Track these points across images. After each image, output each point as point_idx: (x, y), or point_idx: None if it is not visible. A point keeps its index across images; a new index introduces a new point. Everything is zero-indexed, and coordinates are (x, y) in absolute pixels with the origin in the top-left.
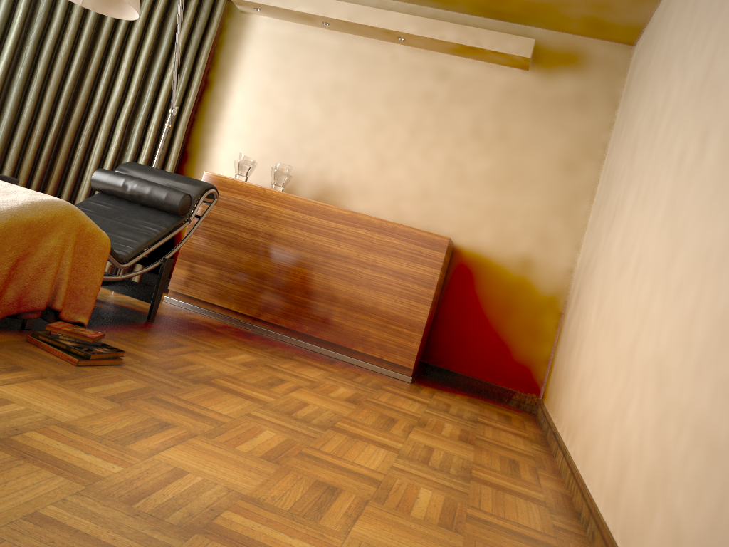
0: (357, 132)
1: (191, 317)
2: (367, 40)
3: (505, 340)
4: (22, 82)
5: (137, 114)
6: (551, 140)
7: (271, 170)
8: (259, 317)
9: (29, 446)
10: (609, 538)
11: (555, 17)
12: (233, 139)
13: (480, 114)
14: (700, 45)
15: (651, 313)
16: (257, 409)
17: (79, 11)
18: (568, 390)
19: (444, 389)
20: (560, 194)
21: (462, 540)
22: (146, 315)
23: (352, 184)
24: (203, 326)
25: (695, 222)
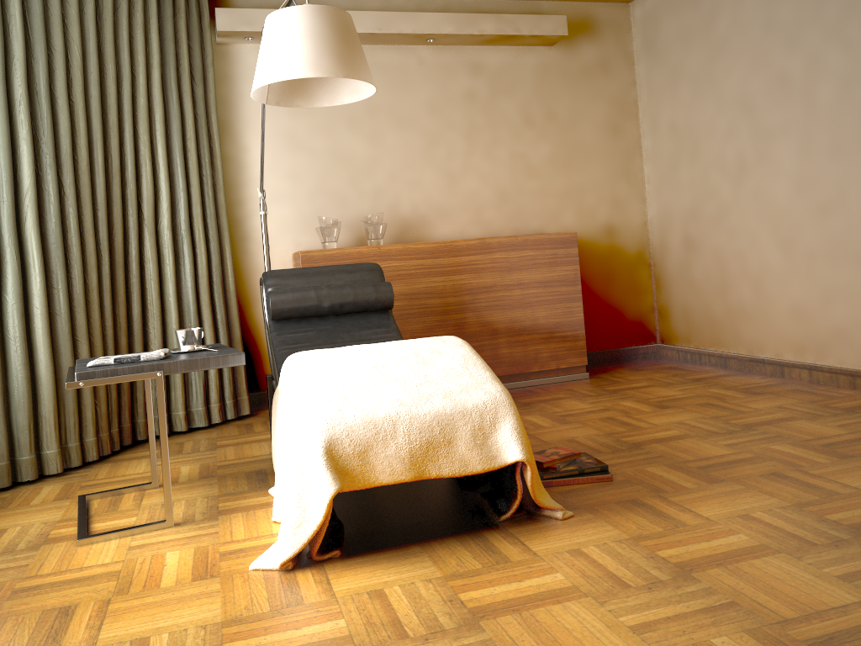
0: (413, 152)
1: None
2: (386, 48)
3: (616, 306)
4: (59, 219)
5: (175, 211)
6: (593, 109)
7: (366, 224)
8: None
9: None
10: None
11: None
12: (272, 203)
13: (525, 100)
14: None
15: None
16: (711, 440)
17: (82, 98)
18: (757, 322)
19: (600, 371)
20: (616, 158)
21: None
22: None
23: (429, 210)
24: None
25: None
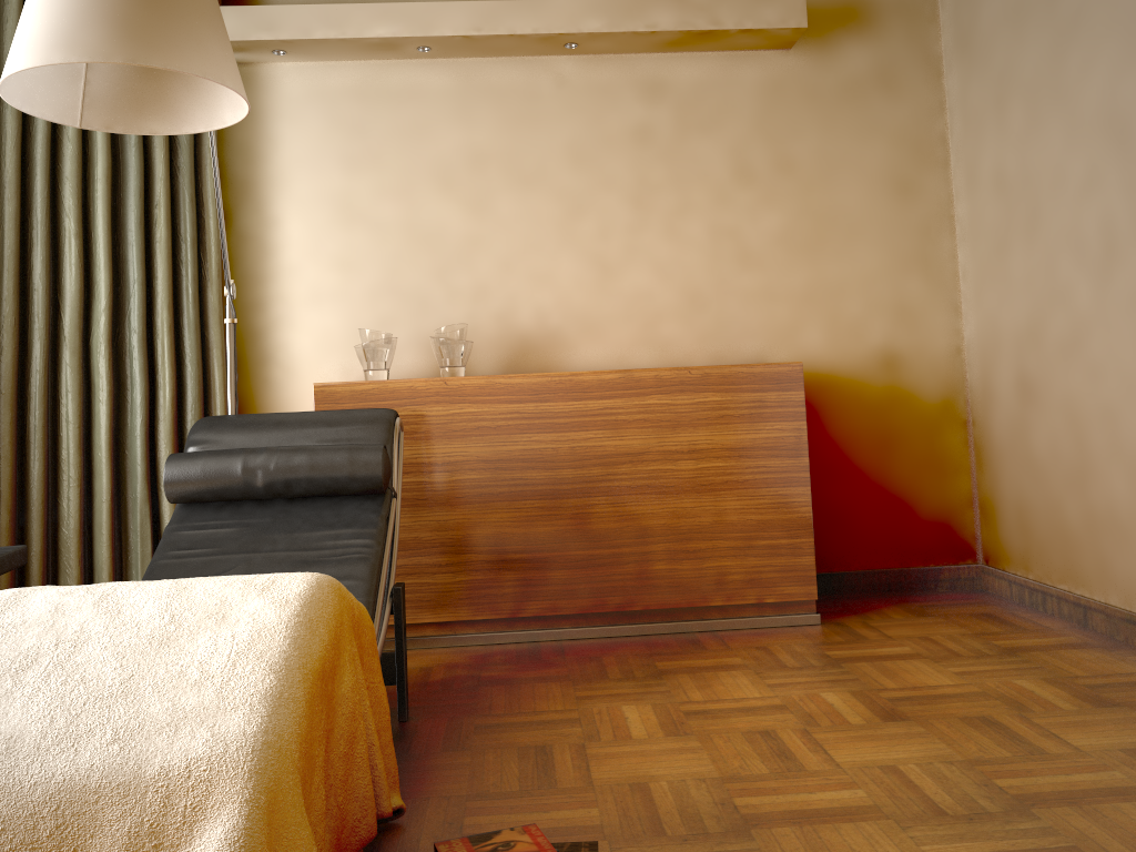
0: (541, 227)
1: (413, 666)
2: (503, 62)
3: (900, 493)
4: None
5: (123, 316)
6: (862, 153)
7: (435, 342)
8: (520, 614)
9: None
10: None
11: None
12: (310, 307)
13: (739, 140)
14: None
15: None
16: (912, 837)
17: None
18: None
19: (855, 609)
20: (904, 236)
21: None
22: None
23: (565, 321)
24: (464, 678)
25: None
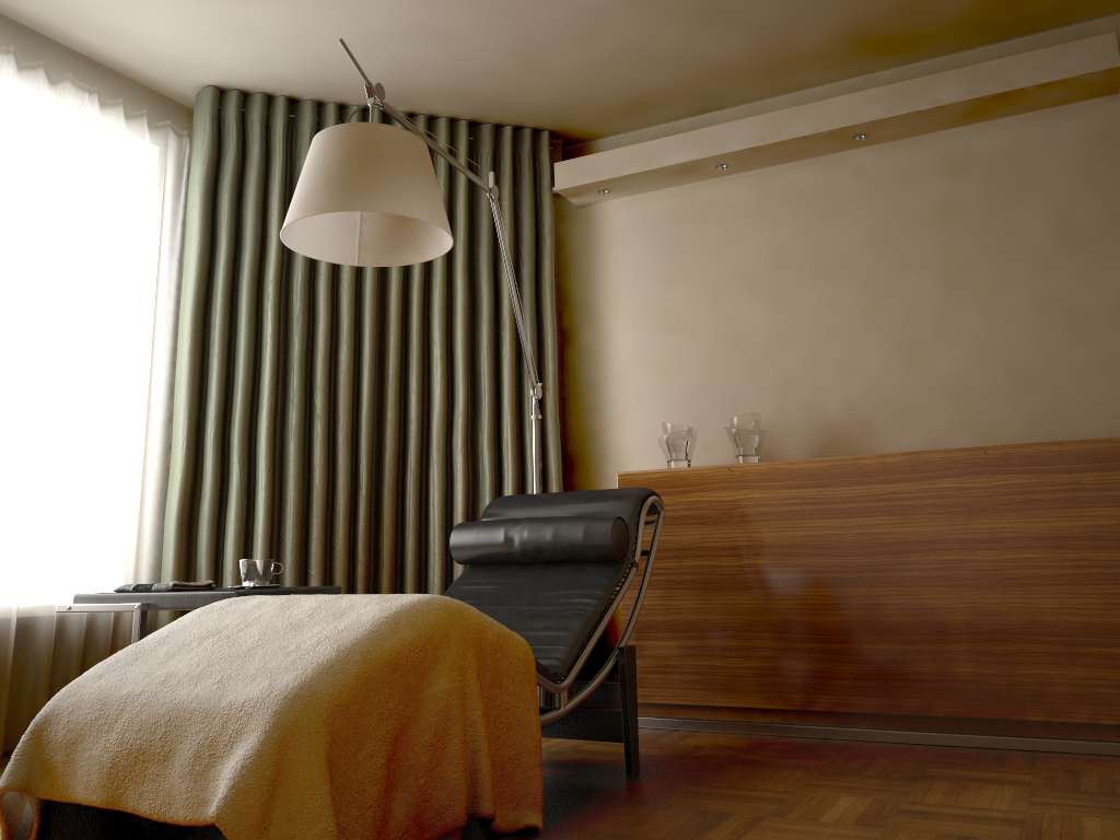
0: (845, 316)
1: (690, 743)
2: (800, 165)
3: None
4: (299, 430)
5: (477, 420)
6: None
7: (727, 432)
8: (810, 707)
9: None
10: None
11: None
12: (637, 408)
13: (1062, 200)
14: None
15: None
16: None
17: (349, 293)
18: None
19: None
20: None
21: None
22: (618, 766)
23: (874, 409)
24: (723, 757)
25: None
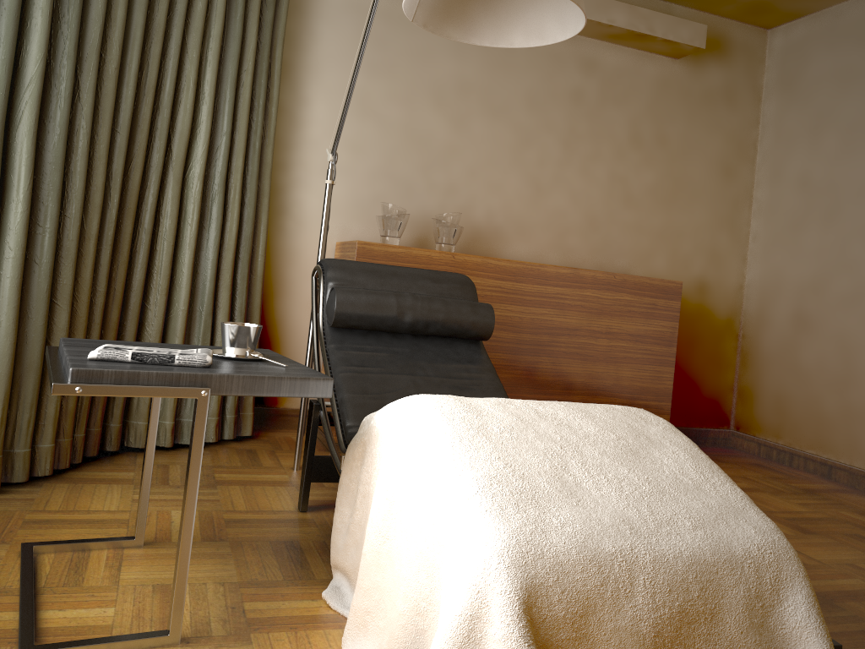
0: (500, 149)
1: None
2: None
3: (694, 377)
4: (66, 132)
5: (210, 158)
6: (708, 142)
7: (440, 224)
8: None
9: None
10: None
11: None
12: (324, 176)
13: (637, 115)
14: None
15: None
16: None
17: None
18: None
19: None
20: (723, 204)
21: None
22: None
23: (506, 222)
24: None
25: None
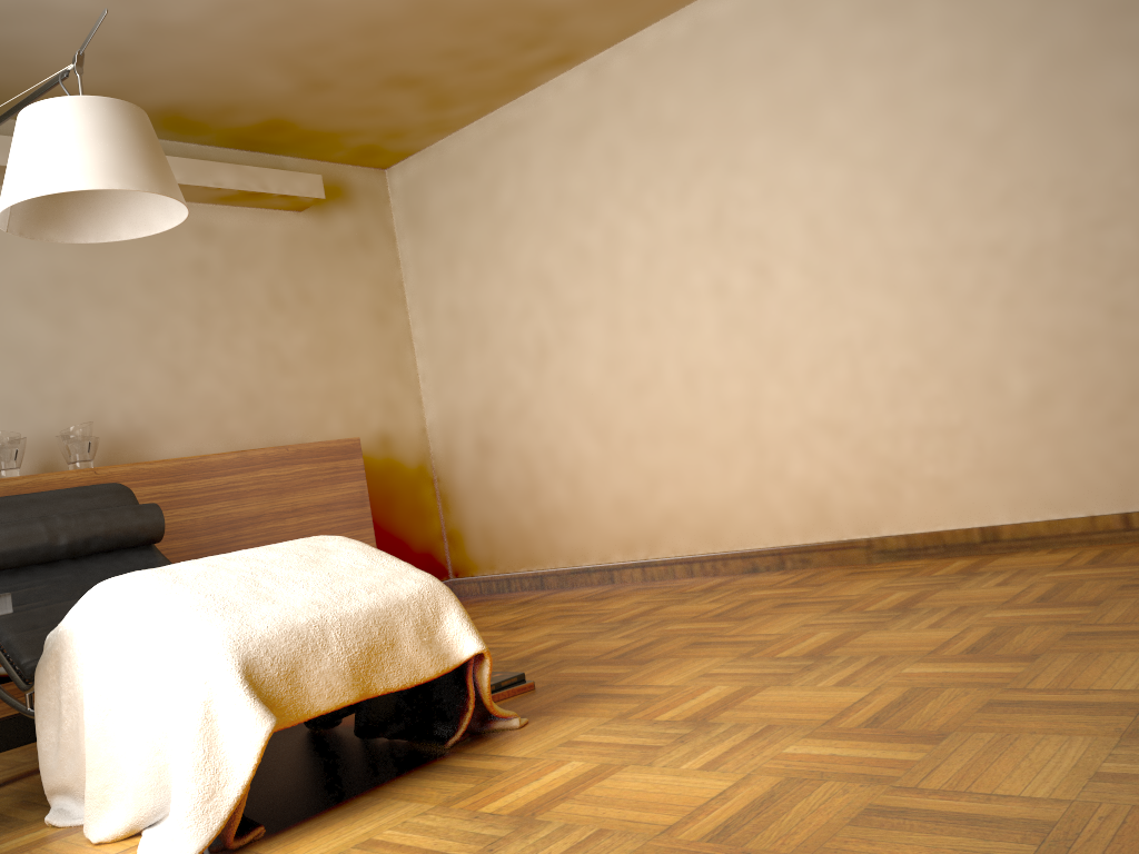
0: (122, 341)
1: None
2: None
3: (400, 536)
4: None
5: None
6: (354, 291)
7: (69, 440)
8: None
9: (810, 650)
10: (839, 543)
11: (328, 146)
12: None
13: (272, 277)
14: (673, 197)
15: (769, 399)
16: (601, 638)
17: None
18: (576, 525)
19: None
20: (385, 350)
21: (837, 582)
22: None
23: (149, 422)
24: None
25: (803, 327)
